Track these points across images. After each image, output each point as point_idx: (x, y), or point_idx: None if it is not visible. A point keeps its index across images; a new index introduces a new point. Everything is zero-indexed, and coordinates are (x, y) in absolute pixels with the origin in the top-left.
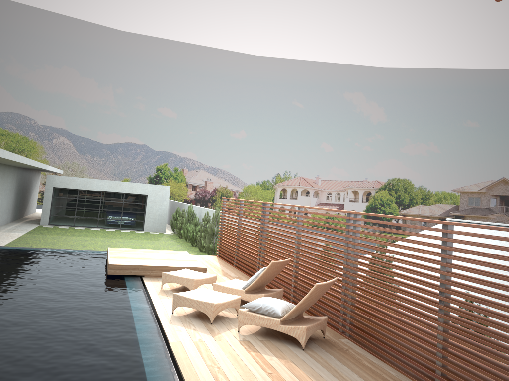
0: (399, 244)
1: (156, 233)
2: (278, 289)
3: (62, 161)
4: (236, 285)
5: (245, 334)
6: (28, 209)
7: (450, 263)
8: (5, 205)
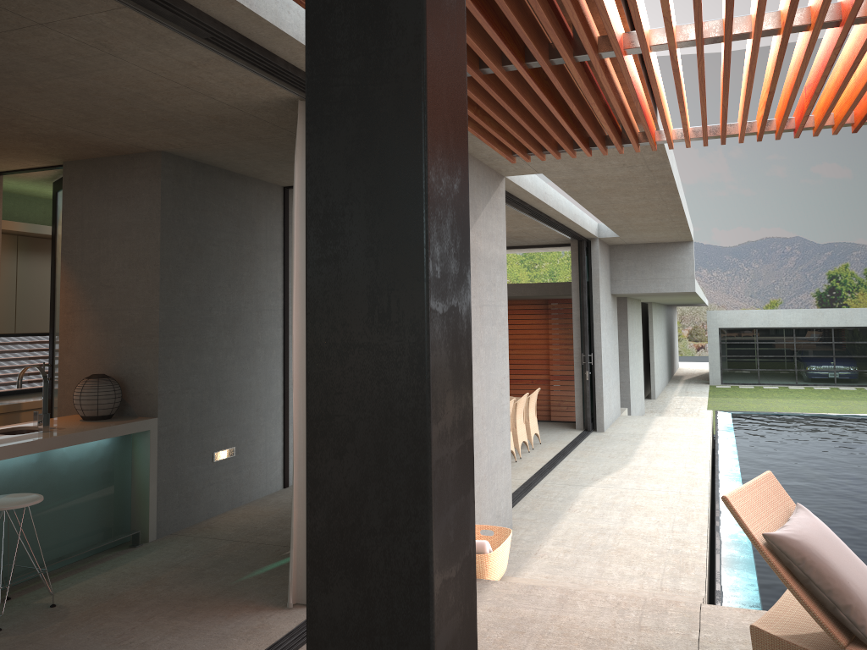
0: None
1: None
2: None
3: None
4: None
5: None
6: (674, 363)
7: None
8: (663, 359)
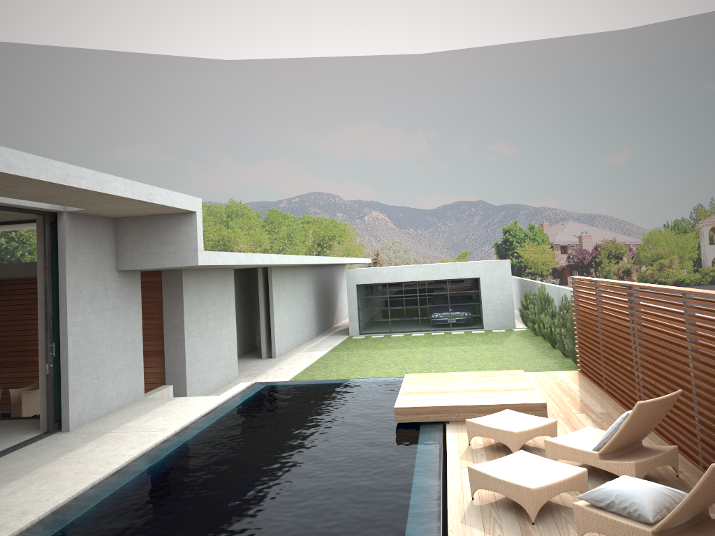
0: None
1: (502, 331)
2: (667, 448)
3: (380, 242)
4: (586, 442)
5: None
6: (337, 315)
7: None
8: (304, 316)
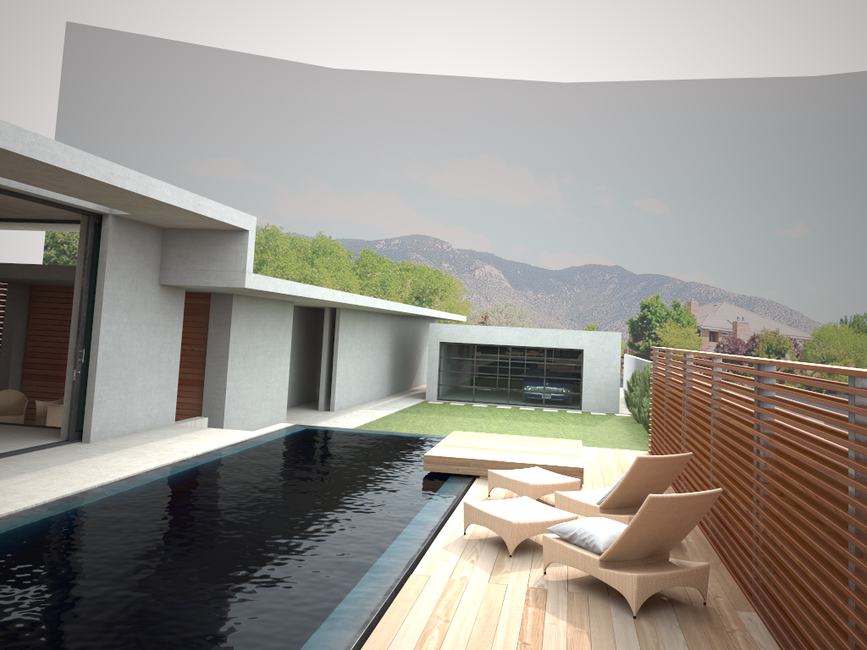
0: (812, 422)
1: (602, 414)
2: None
3: (490, 303)
4: (596, 498)
5: (553, 579)
6: (418, 377)
7: (864, 460)
8: (375, 371)
